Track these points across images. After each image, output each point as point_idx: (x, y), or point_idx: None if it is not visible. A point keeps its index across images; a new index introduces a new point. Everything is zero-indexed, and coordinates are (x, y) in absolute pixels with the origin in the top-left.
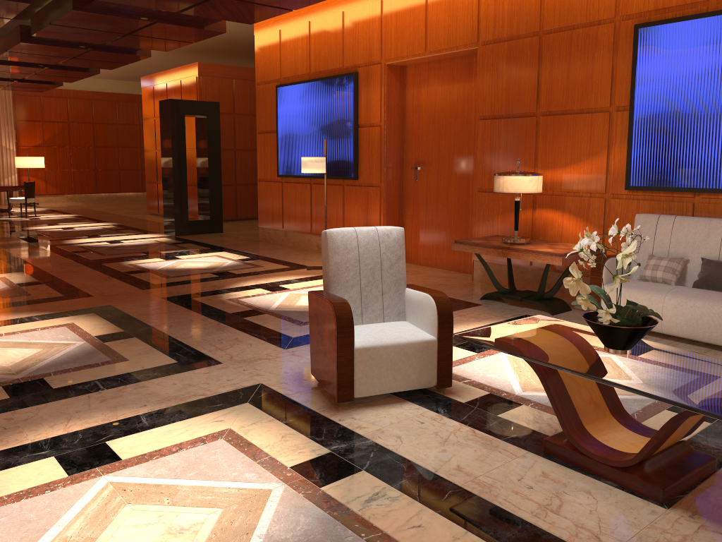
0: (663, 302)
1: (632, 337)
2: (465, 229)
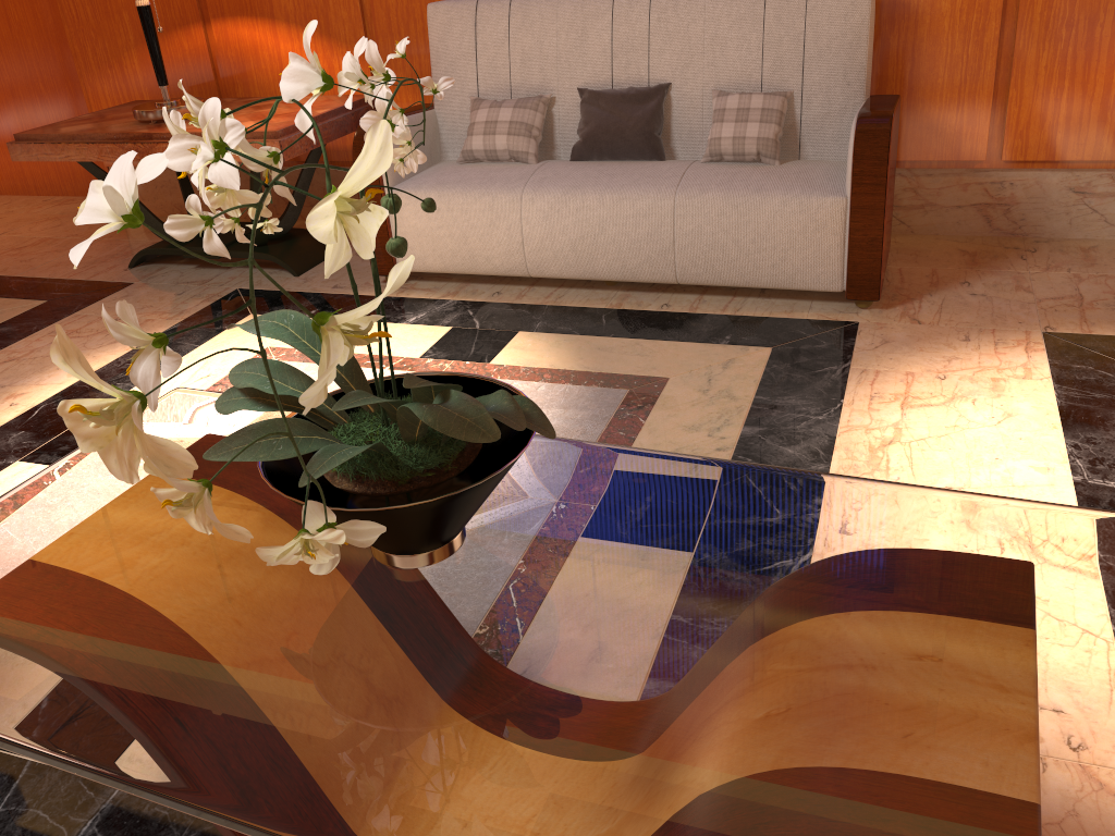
0: (521, 209)
1: (459, 513)
2: (76, 94)
